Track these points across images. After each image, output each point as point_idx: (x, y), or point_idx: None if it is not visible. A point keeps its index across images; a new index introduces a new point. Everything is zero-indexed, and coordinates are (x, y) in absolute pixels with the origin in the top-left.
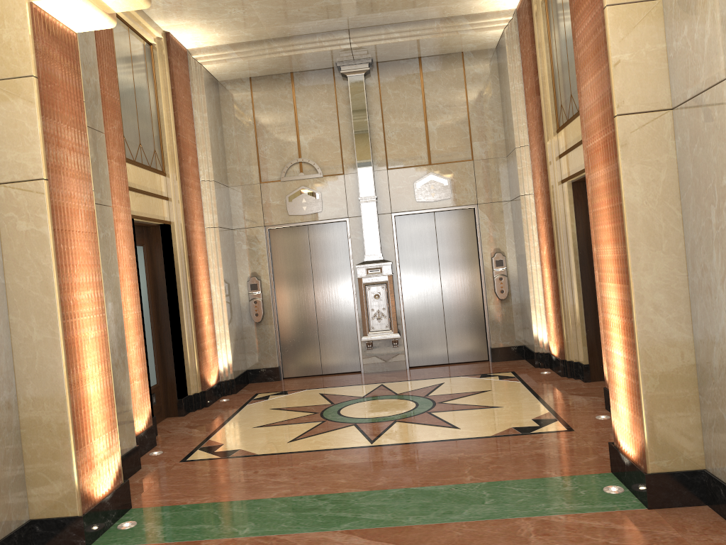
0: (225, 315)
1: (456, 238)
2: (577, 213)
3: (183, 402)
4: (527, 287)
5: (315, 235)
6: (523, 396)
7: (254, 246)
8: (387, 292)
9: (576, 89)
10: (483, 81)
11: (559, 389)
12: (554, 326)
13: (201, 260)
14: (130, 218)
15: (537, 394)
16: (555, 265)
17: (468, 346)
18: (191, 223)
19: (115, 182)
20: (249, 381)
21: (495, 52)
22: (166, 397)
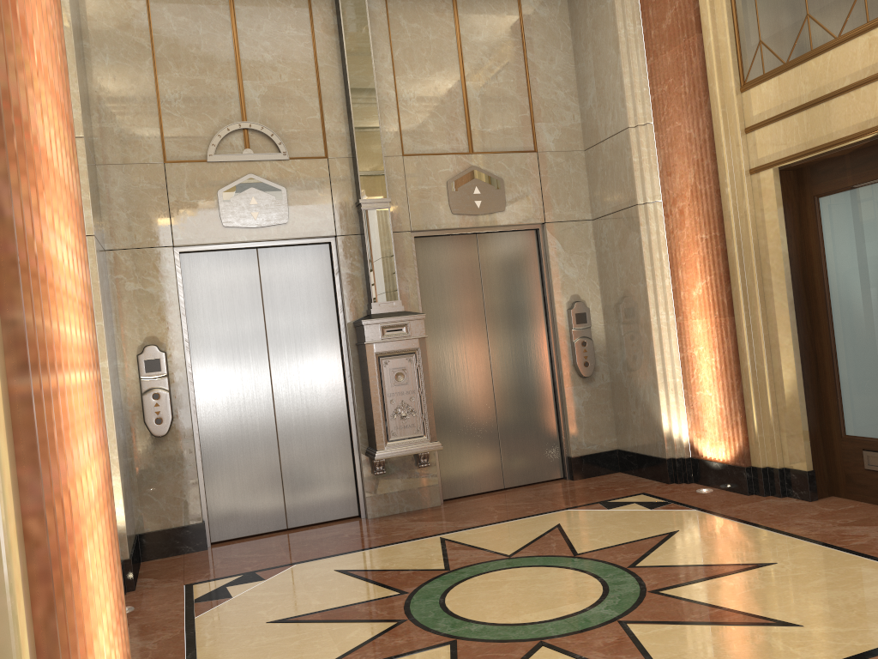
0: (111, 423)
1: (510, 277)
2: (788, 221)
3: None
4: (649, 353)
5: (271, 267)
6: (763, 536)
7: (153, 285)
8: (417, 369)
9: (834, 1)
10: (548, 29)
11: (798, 518)
12: (720, 412)
13: None
14: None
15: (780, 530)
16: (732, 310)
17: (533, 457)
18: None
19: None
20: (141, 557)
21: None
22: None
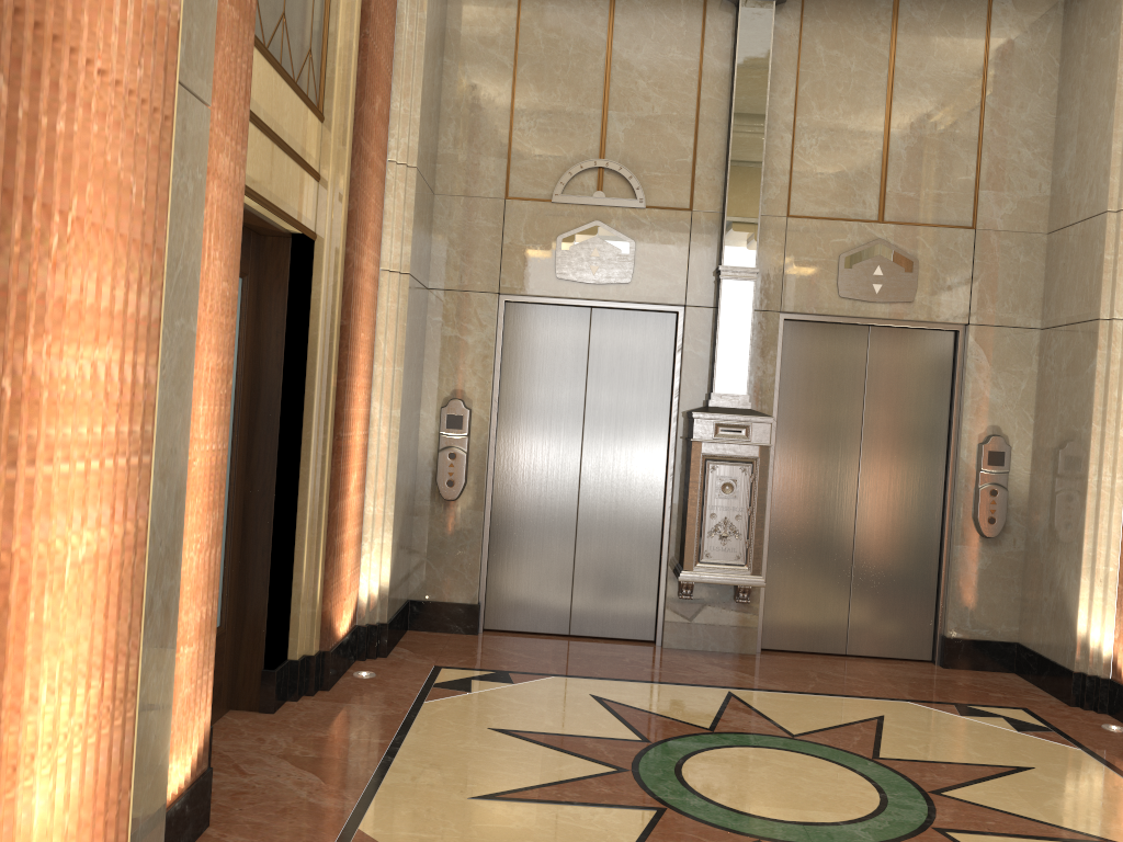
0: (392, 476)
1: (906, 389)
2: None
3: (276, 679)
4: (1077, 525)
5: (604, 331)
6: None
7: (470, 334)
8: (752, 483)
9: None
10: (1024, 64)
11: None
12: None
13: (364, 342)
14: (240, 179)
15: None
16: None
17: (893, 625)
18: (360, 251)
19: (220, 61)
20: (408, 625)
21: (1062, 7)
22: (237, 661)
